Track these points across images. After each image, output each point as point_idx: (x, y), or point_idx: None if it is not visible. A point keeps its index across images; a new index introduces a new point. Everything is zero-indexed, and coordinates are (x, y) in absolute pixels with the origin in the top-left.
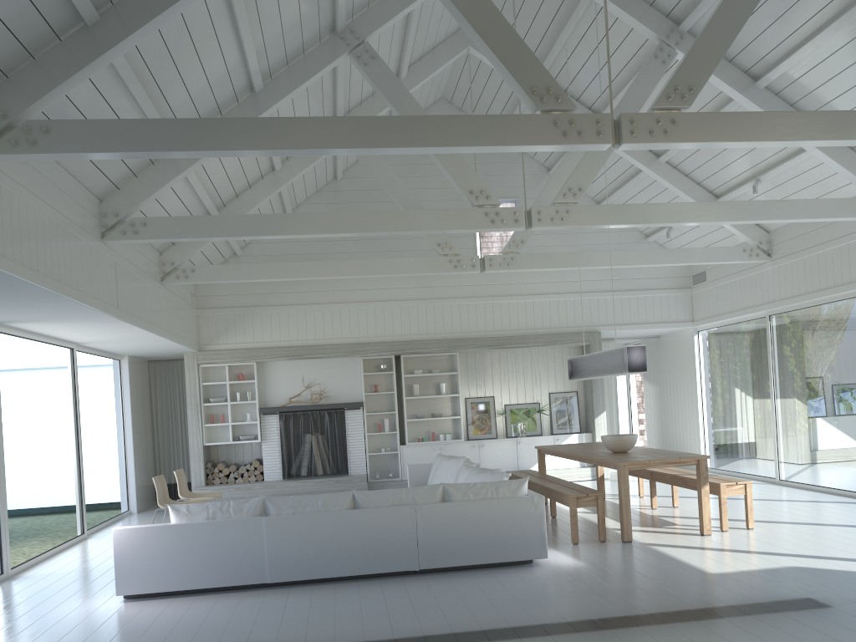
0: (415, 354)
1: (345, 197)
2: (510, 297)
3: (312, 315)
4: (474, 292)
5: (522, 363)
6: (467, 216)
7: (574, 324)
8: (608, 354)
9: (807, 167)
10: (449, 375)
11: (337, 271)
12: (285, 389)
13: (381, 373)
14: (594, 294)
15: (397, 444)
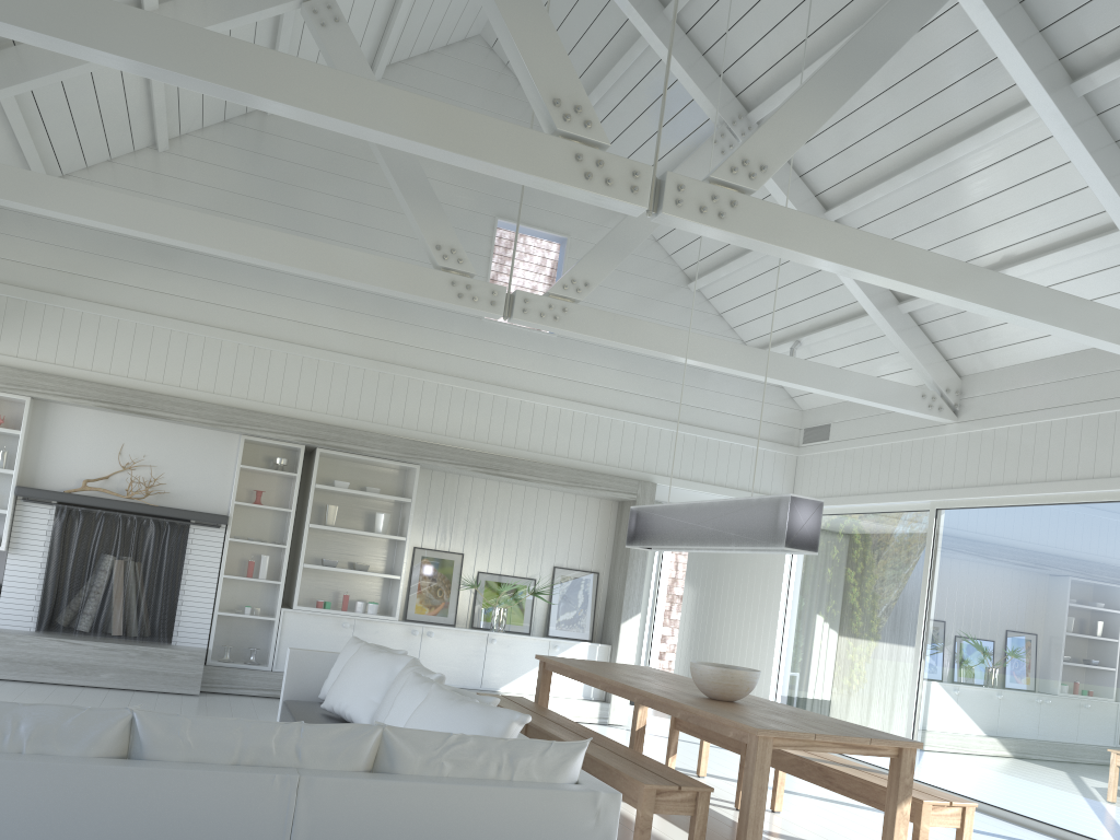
0: (344, 451)
1: (275, 148)
2: (525, 393)
3: (165, 338)
4: (467, 370)
5: (521, 508)
6: (539, 148)
7: (618, 463)
8: (736, 506)
9: (1084, 269)
10: (394, 503)
11: (229, 241)
12: (80, 463)
13: (274, 471)
14: (658, 422)
15: (277, 604)
